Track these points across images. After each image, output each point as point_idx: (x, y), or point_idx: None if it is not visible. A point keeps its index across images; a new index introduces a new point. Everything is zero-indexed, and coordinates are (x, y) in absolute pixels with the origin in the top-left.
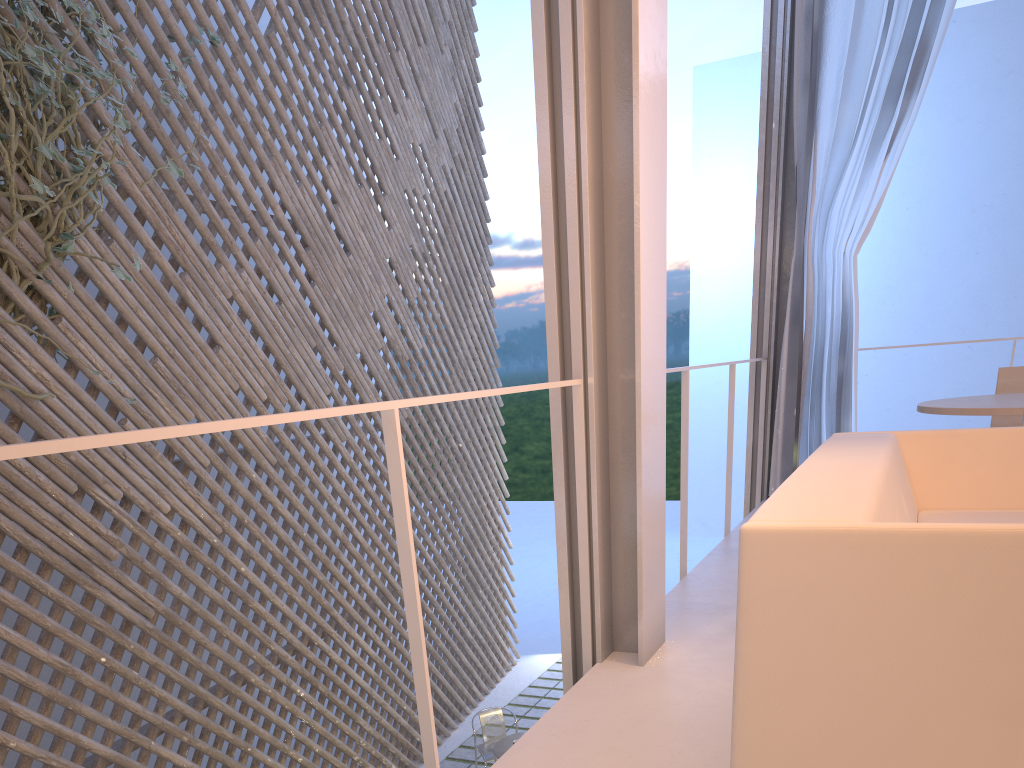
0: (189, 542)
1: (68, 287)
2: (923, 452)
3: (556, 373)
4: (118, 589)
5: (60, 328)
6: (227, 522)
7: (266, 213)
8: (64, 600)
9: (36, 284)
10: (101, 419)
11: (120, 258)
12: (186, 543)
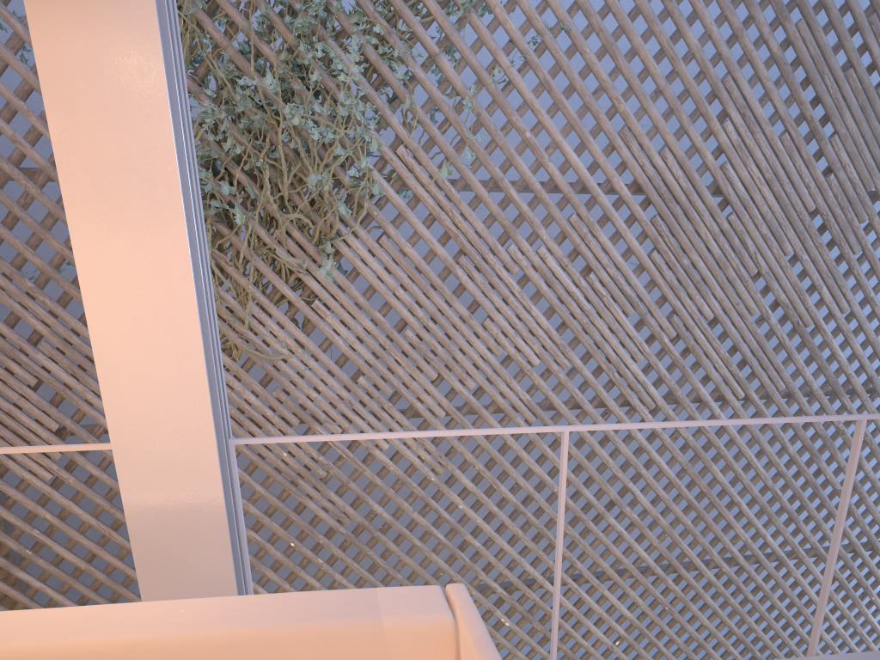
0: (401, 476)
1: (325, 277)
2: None
3: None
4: (318, 499)
5: (313, 308)
6: (451, 466)
7: (593, 188)
8: (267, 498)
9: (299, 276)
10: (335, 375)
11: (387, 250)
12: (398, 476)
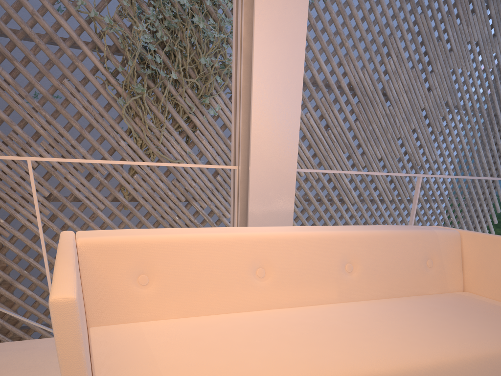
0: None
1: (203, 117)
2: (475, 249)
3: (232, 162)
4: None
5: (195, 134)
6: None
7: (332, 84)
8: None
9: (189, 116)
10: (205, 174)
11: None
12: None
